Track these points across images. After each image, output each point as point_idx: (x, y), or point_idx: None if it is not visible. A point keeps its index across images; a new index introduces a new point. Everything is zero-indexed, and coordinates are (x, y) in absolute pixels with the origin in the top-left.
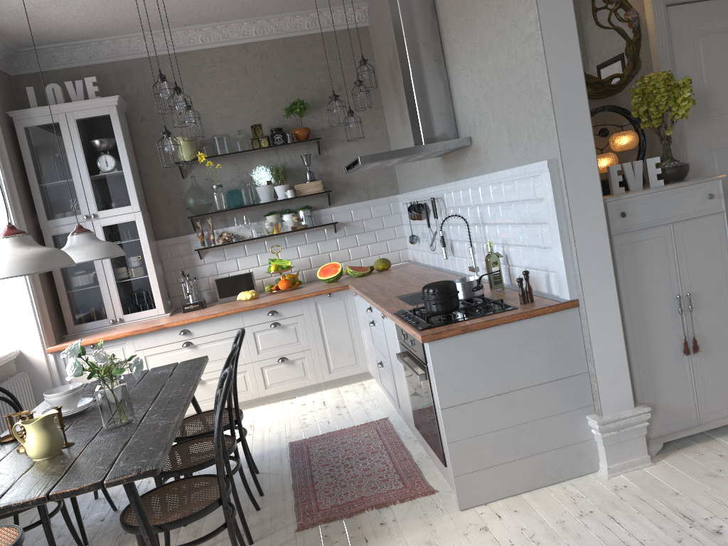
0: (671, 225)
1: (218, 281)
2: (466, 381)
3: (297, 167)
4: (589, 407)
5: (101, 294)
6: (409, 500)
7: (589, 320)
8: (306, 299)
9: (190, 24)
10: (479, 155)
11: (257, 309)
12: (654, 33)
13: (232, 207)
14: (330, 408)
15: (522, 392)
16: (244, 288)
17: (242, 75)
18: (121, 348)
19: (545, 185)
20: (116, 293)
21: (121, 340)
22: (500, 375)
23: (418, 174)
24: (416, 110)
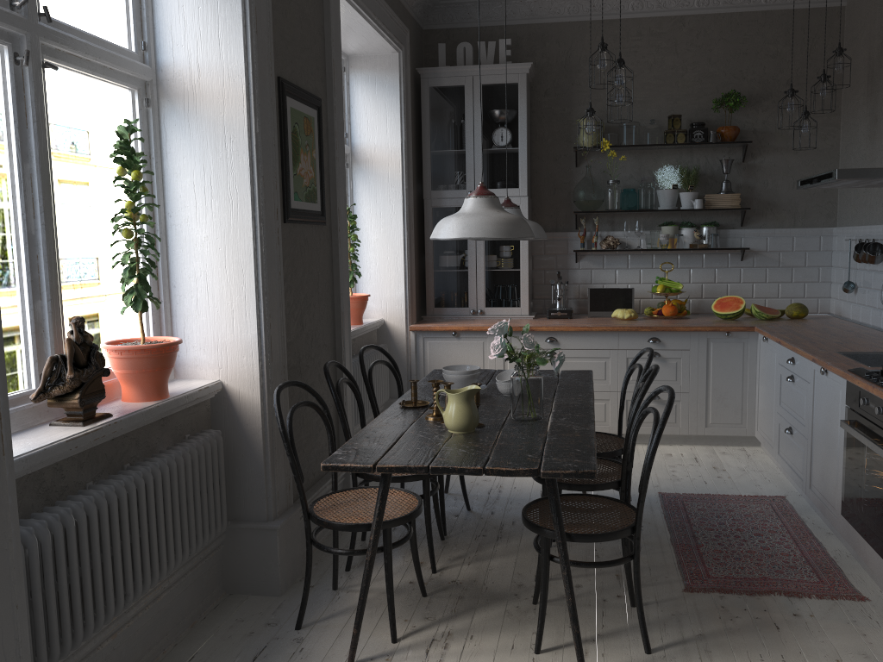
0: None
1: (592, 291)
2: None
3: (711, 173)
4: None
5: (467, 280)
6: (829, 598)
7: None
8: (697, 333)
9: None
10: None
11: (636, 332)
12: None
13: (624, 208)
14: (706, 467)
15: None
16: (620, 305)
17: (669, 54)
18: (482, 342)
19: None
20: (482, 282)
21: (484, 334)
22: None
23: (879, 205)
24: None
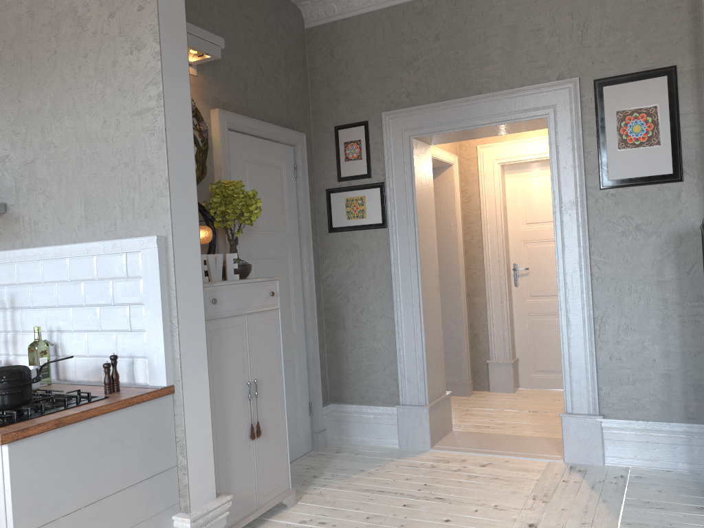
0: (246, 315)
1: None
2: (52, 492)
3: None
4: (176, 505)
5: None
6: None
7: (185, 407)
8: None
9: None
10: (19, 226)
11: None
12: (219, 147)
13: None
14: None
15: (114, 497)
16: None
17: None
18: None
19: (148, 262)
20: None
21: None
22: (92, 480)
23: None
24: None
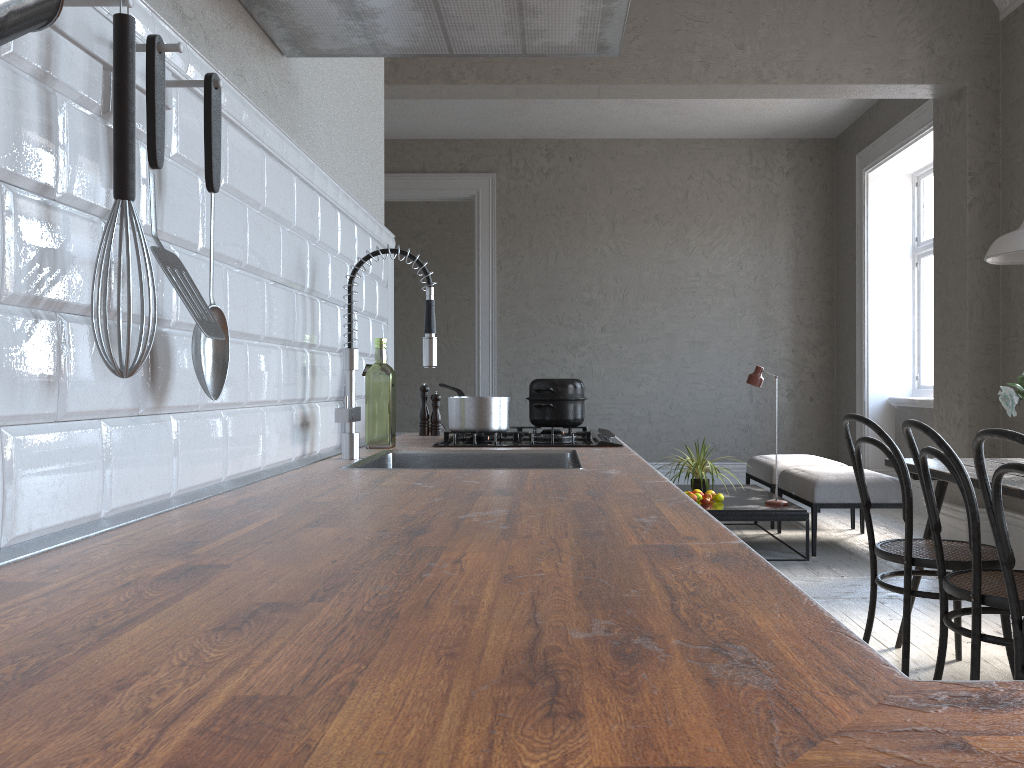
0: None
1: None
2: None
3: None
4: None
5: None
6: None
7: None
8: None
9: None
10: (297, 108)
11: None
12: None
13: None
14: None
15: None
16: None
17: None
18: None
19: (390, 267)
20: None
21: None
22: None
23: None
24: None
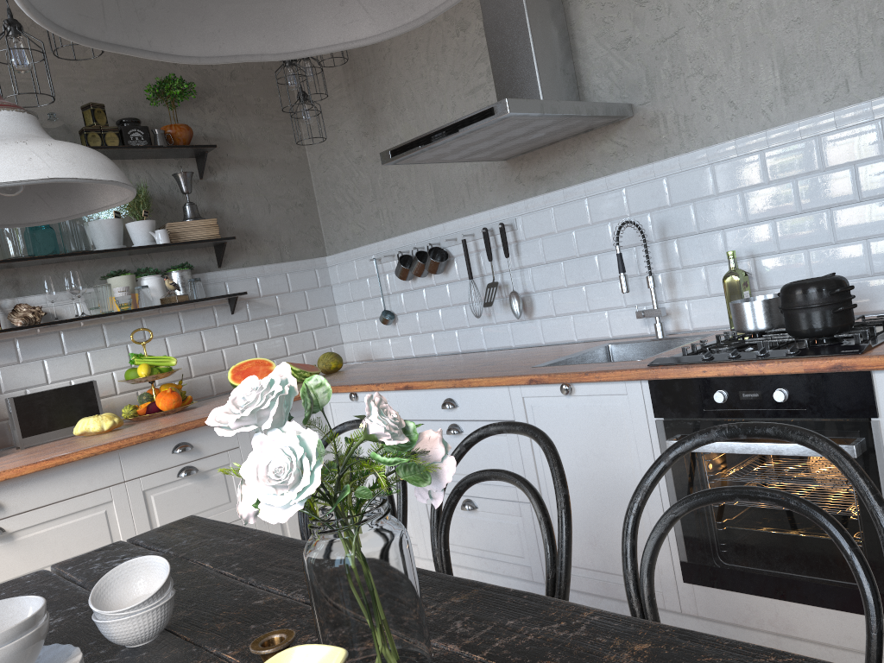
0: None
1: (20, 401)
2: None
3: (162, 196)
4: None
5: None
6: None
7: None
8: None
9: None
10: (658, 129)
11: (150, 442)
12: None
13: (40, 254)
14: None
15: None
16: (79, 413)
17: None
18: None
19: None
20: None
21: None
22: None
23: (407, 209)
24: (533, 58)
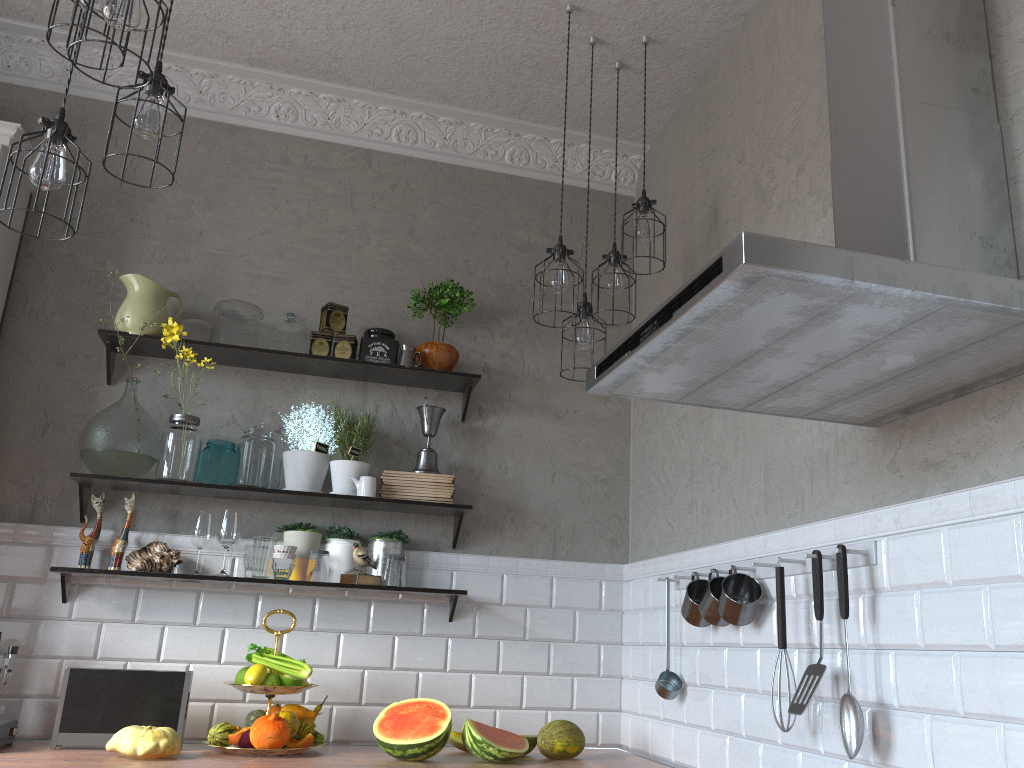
0: None
1: (78, 676)
2: None
3: (401, 435)
4: None
5: None
6: None
7: None
8: None
9: (262, 62)
10: None
11: None
12: None
13: (204, 481)
14: None
15: None
16: (149, 716)
17: (339, 206)
18: None
19: None
20: None
21: None
22: None
23: (726, 503)
24: (905, 208)
